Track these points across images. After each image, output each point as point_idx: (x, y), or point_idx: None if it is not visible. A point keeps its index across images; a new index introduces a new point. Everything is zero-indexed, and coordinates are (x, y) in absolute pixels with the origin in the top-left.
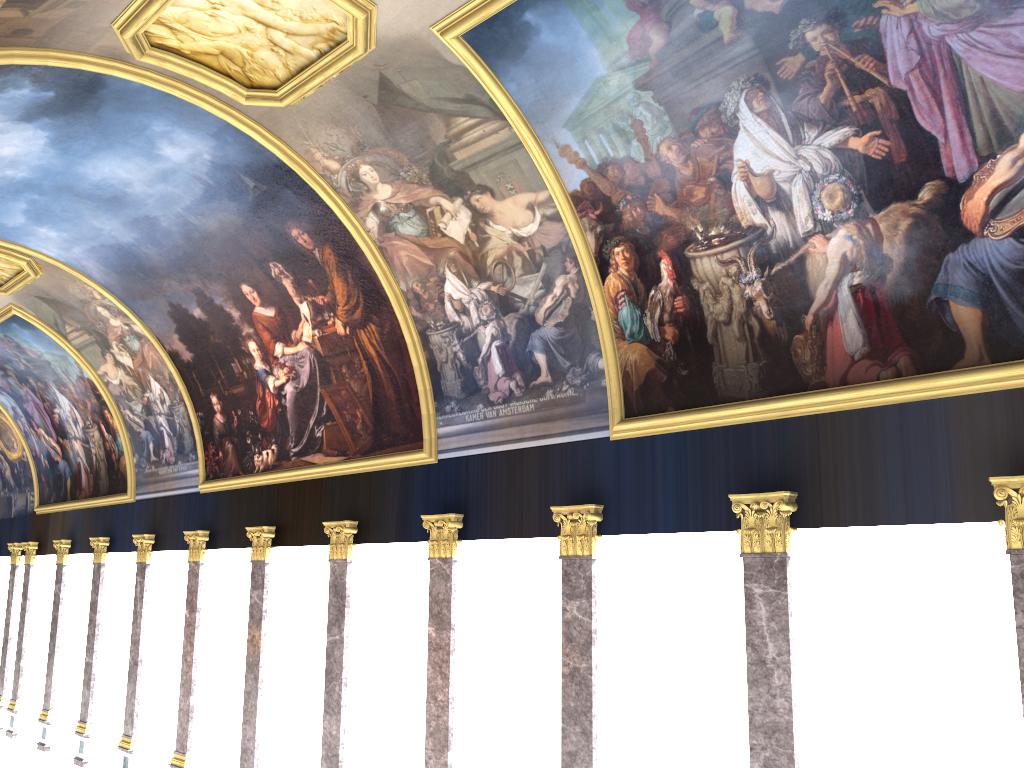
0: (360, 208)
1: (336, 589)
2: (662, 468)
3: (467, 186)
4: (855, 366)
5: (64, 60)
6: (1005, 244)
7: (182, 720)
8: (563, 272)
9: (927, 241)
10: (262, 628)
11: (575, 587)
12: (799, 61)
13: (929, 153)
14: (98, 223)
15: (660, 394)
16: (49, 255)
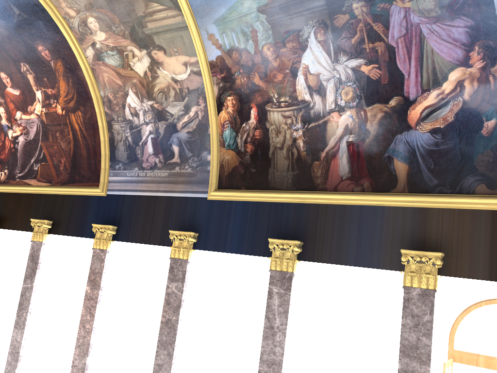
0: (84, 42)
1: (33, 258)
2: (233, 219)
3: (151, 44)
4: (342, 182)
5: None
6: (425, 135)
7: None
8: (197, 104)
9: (389, 126)
10: None
11: (176, 275)
12: (346, 18)
13: (399, 82)
14: None
15: (239, 179)
16: None
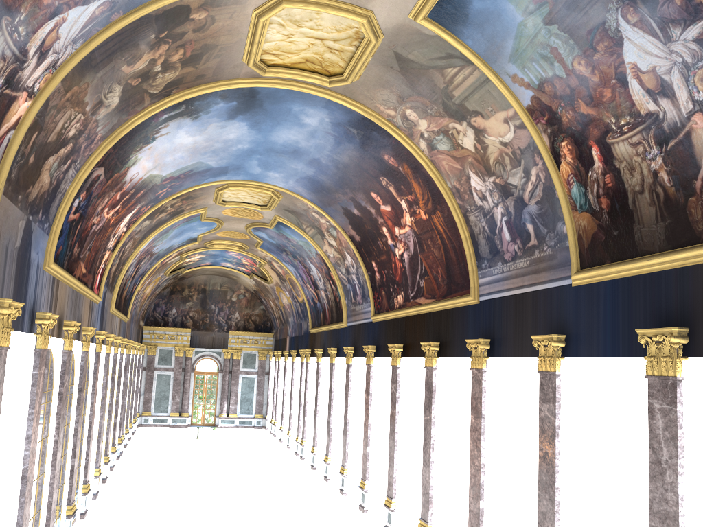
0: (414, 137)
1: (428, 386)
2: (603, 307)
3: (466, 113)
4: None
5: (229, 85)
6: None
7: (364, 460)
8: (534, 164)
9: None
10: (396, 408)
11: (546, 394)
12: None
13: None
14: (293, 166)
15: (601, 250)
16: (280, 186)
